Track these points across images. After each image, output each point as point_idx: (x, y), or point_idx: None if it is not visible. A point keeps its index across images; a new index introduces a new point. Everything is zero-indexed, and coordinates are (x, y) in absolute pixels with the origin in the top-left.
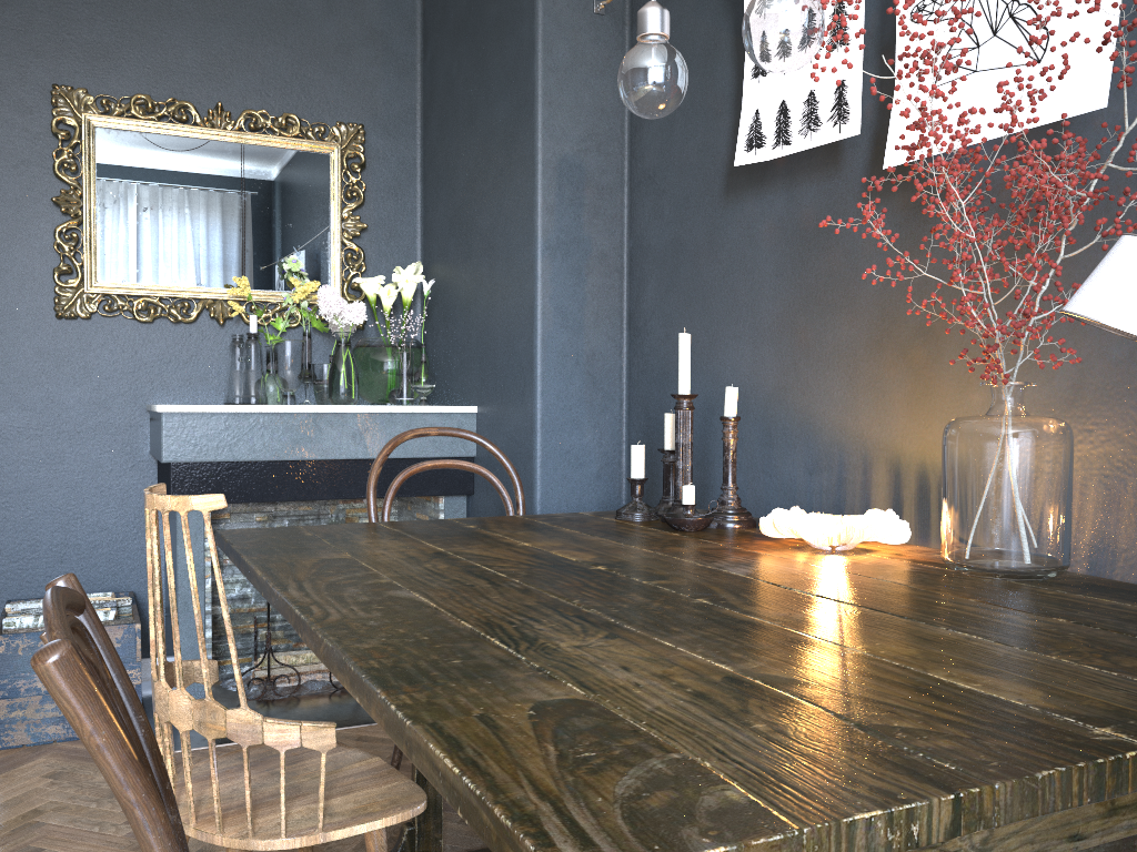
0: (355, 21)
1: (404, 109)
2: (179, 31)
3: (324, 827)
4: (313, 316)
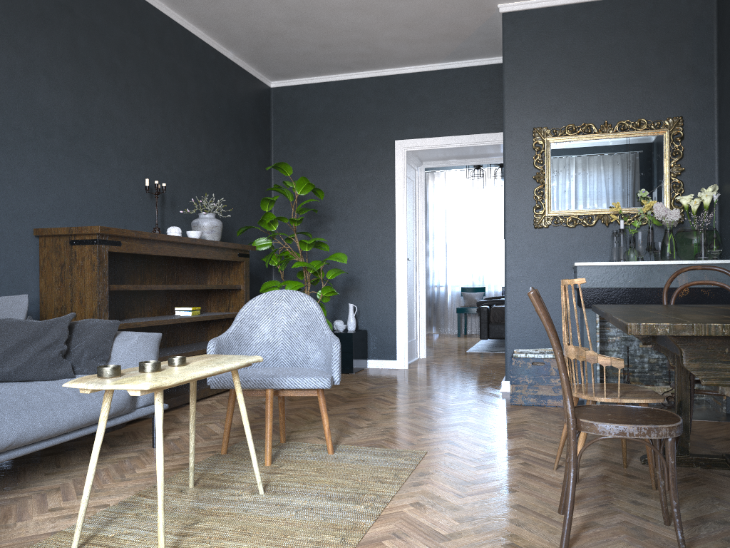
0: (677, 64)
1: (706, 103)
2: (587, 91)
3: (620, 397)
4: (653, 218)
